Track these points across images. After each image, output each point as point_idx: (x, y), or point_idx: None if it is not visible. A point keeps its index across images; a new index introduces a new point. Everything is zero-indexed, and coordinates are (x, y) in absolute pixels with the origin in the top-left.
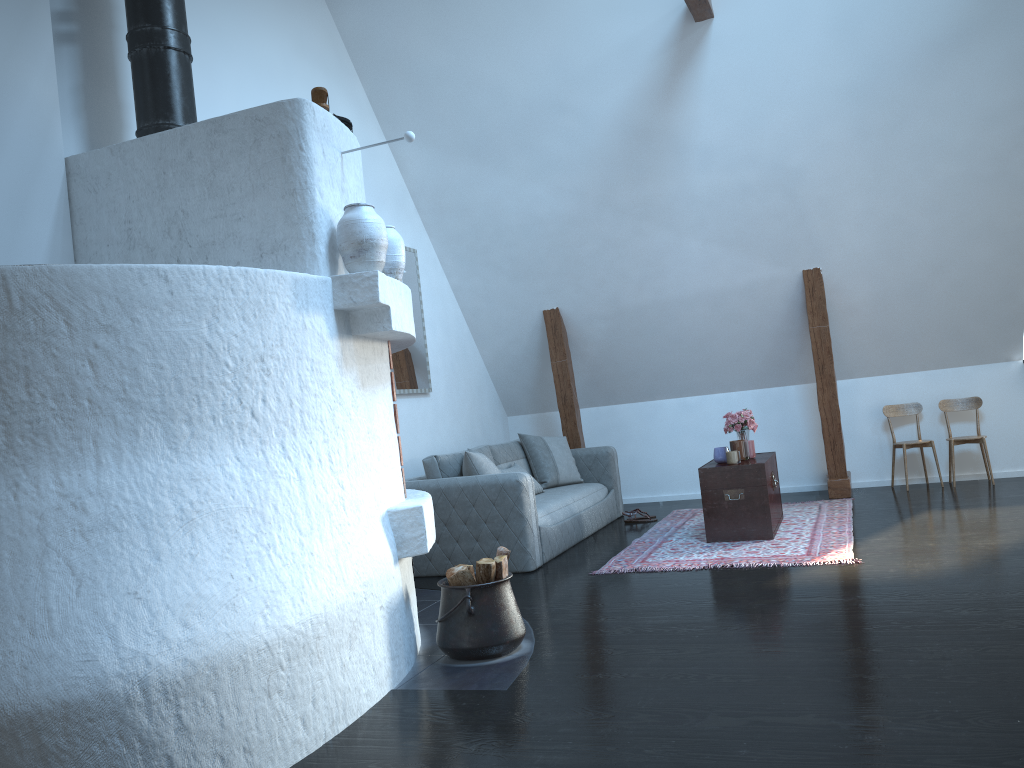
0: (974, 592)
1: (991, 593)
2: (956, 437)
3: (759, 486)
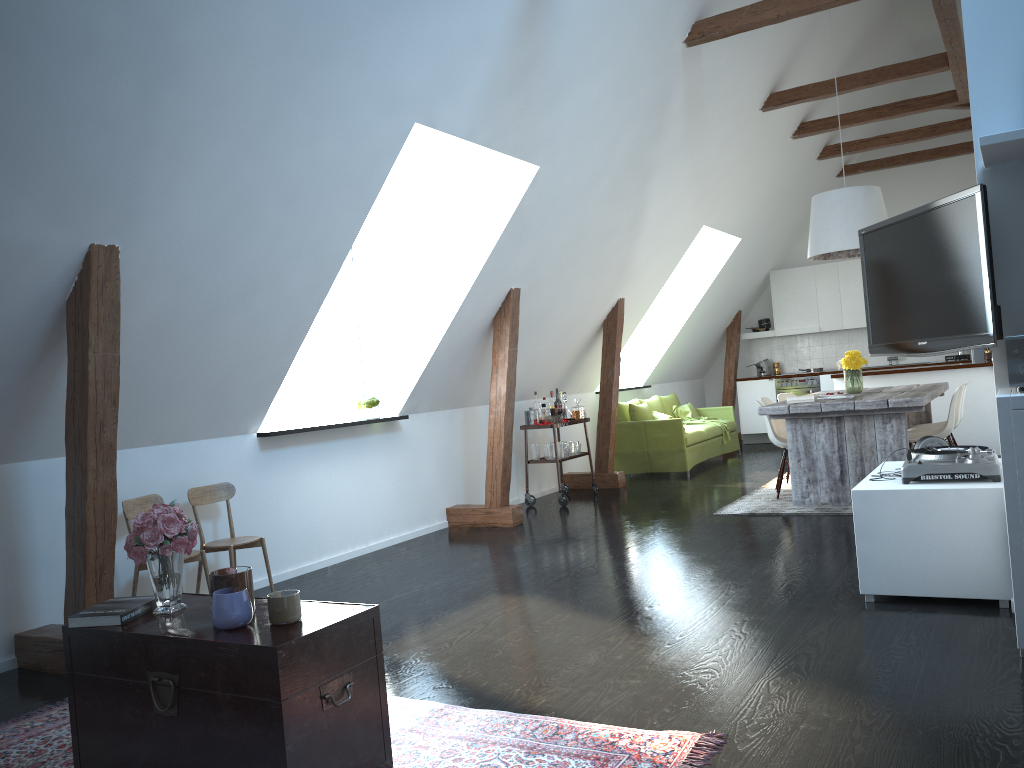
0: (1003, 708)
1: (1013, 702)
2: (214, 542)
3: (373, 657)
